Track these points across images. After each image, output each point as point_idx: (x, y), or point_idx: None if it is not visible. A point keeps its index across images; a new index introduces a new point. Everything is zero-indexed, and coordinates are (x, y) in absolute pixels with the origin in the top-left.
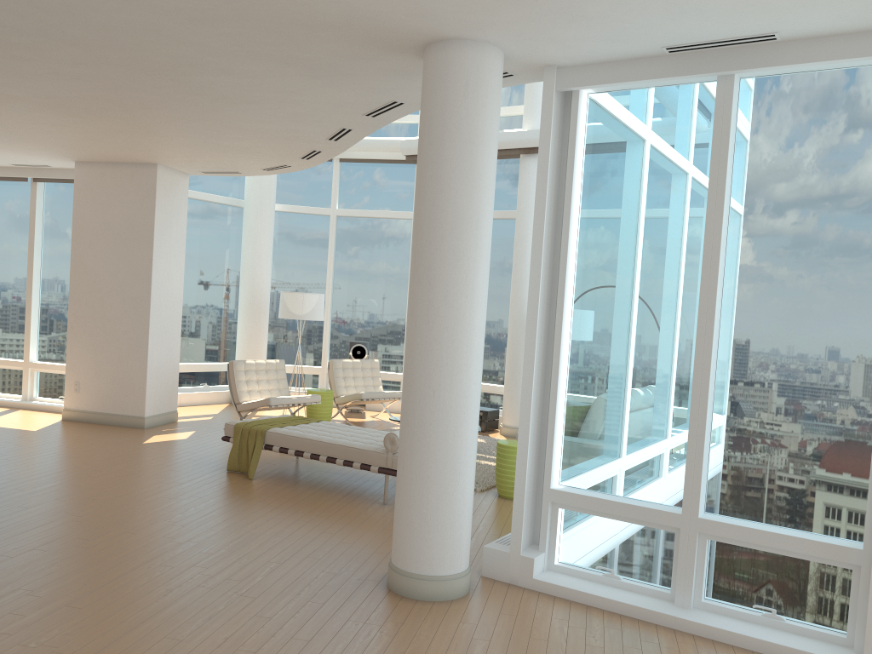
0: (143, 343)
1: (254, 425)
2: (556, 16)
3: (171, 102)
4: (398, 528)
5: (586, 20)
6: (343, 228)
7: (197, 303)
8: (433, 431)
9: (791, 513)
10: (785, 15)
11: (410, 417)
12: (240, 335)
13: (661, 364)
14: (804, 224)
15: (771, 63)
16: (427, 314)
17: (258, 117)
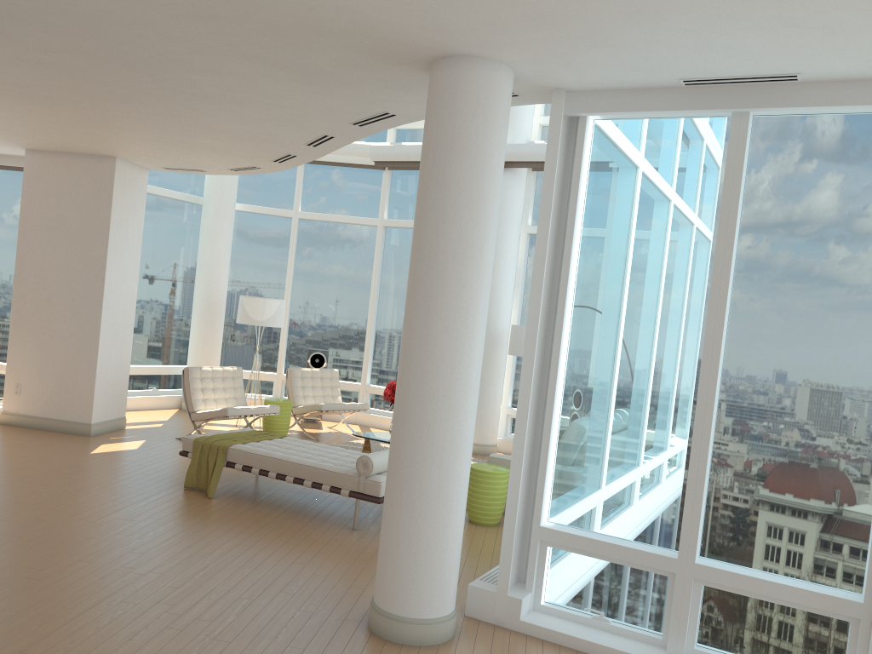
0: (93, 346)
1: (215, 440)
2: (579, 41)
3: (144, 97)
4: (383, 567)
5: (609, 47)
6: (305, 231)
7: (149, 303)
8: (427, 466)
9: (789, 561)
10: (813, 58)
11: (402, 451)
12: (193, 338)
13: (660, 402)
14: (813, 268)
15: (789, 103)
16: (425, 343)
17: (236, 119)
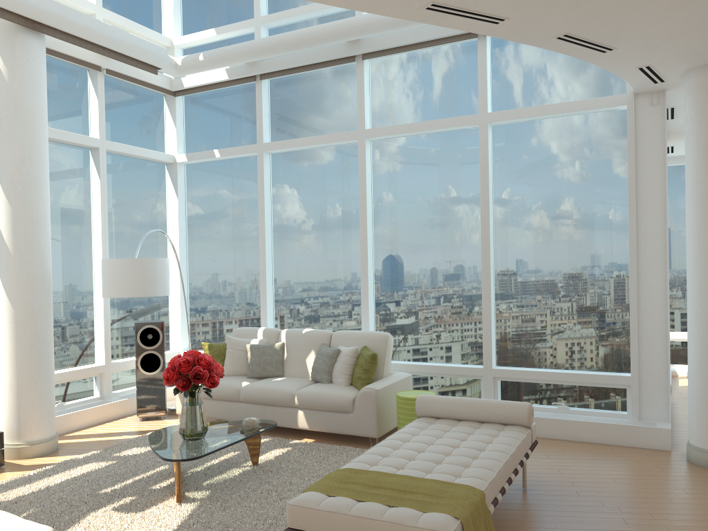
0: None
1: (463, 499)
2: None
3: None
4: None
5: None
6: None
7: None
8: None
9: None
10: None
11: None
12: None
13: None
14: None
15: None
16: None
17: None
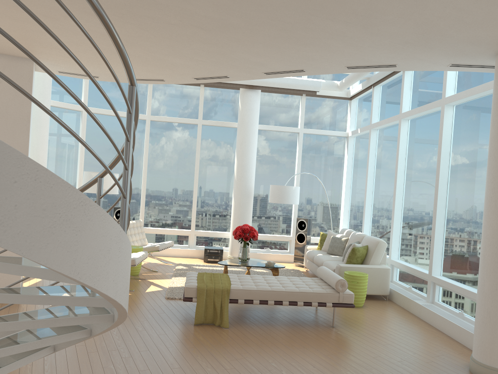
0: None
1: (214, 285)
2: None
3: (240, 30)
4: None
5: None
6: (90, 121)
7: None
8: None
9: None
10: None
11: None
12: None
13: None
14: None
15: None
16: None
17: (268, 52)
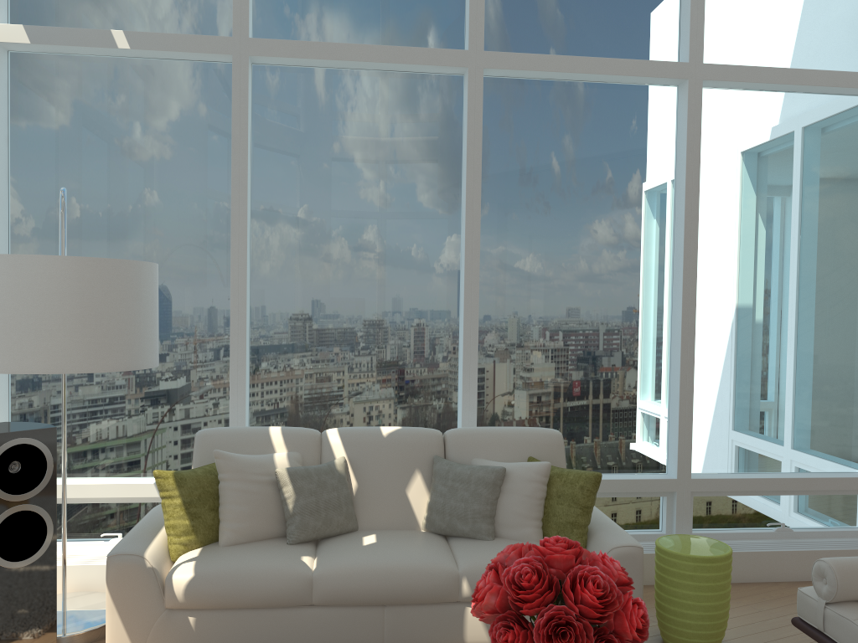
0: None
1: None
2: None
3: None
4: None
5: None
6: None
7: None
8: None
9: None
10: None
11: None
12: None
13: None
14: None
15: None
16: None
17: None
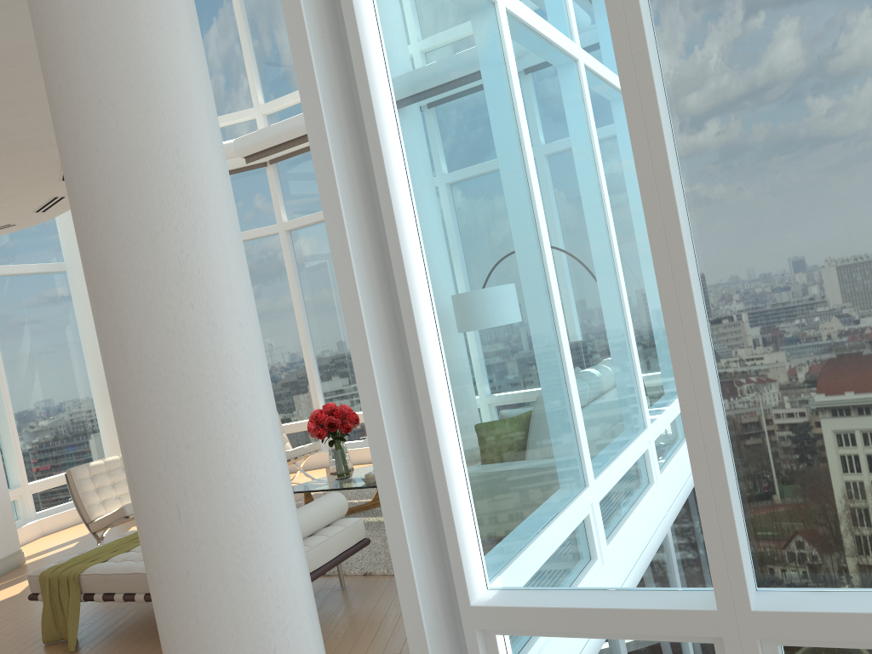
0: None
1: (65, 568)
2: None
3: None
4: None
5: None
6: None
7: (39, 401)
8: (198, 585)
9: None
10: None
11: (153, 567)
12: (102, 427)
13: (604, 334)
14: None
15: None
16: (126, 360)
17: None
